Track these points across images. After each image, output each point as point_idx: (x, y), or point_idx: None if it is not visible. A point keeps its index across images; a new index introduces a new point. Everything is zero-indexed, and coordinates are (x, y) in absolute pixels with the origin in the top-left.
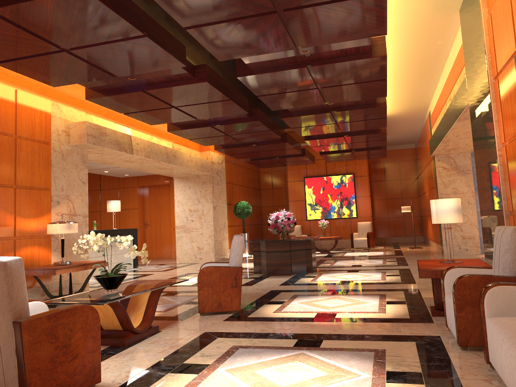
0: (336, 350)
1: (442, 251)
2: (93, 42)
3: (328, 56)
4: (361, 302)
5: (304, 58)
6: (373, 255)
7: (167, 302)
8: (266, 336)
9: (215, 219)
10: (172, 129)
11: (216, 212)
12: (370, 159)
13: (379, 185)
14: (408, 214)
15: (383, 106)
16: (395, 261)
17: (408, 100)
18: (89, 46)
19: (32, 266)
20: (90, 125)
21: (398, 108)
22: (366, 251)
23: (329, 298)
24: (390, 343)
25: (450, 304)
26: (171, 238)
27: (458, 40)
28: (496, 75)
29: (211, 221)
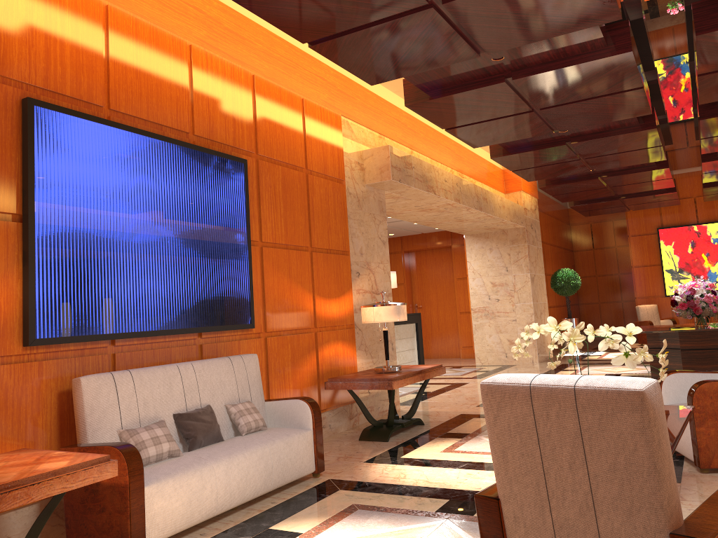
0: None
1: None
2: None
3: None
4: None
5: None
6: None
7: None
8: None
9: (534, 298)
10: (498, 155)
11: (535, 286)
12: None
13: None
14: None
15: None
16: None
17: None
18: None
19: (337, 374)
20: (394, 151)
21: None
22: None
23: None
24: None
25: None
26: (454, 326)
27: None
28: None
29: (530, 301)
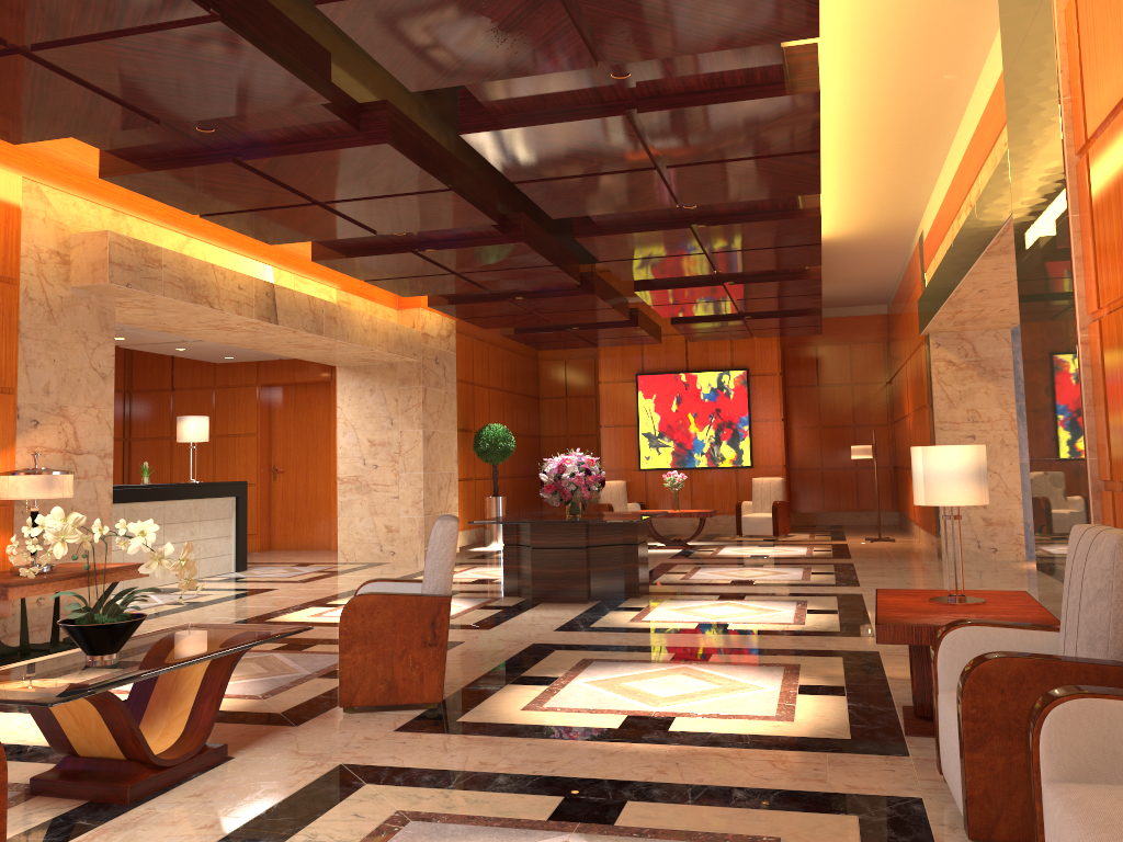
0: (654, 837)
1: (938, 551)
2: (86, 30)
3: (678, 89)
4: (739, 687)
5: (621, 91)
6: (784, 555)
7: (279, 670)
8: (488, 785)
9: (429, 465)
10: (322, 257)
11: (432, 448)
12: (786, 337)
13: (804, 395)
14: (867, 463)
15: (812, 215)
16: (832, 574)
17: (874, 205)
18: (78, 40)
19: None
20: (121, 240)
21: (851, 223)
22: (768, 544)
23: (665, 670)
24: (795, 818)
25: (950, 722)
26: (330, 503)
27: (992, 63)
28: (1082, 145)
29: (420, 470)
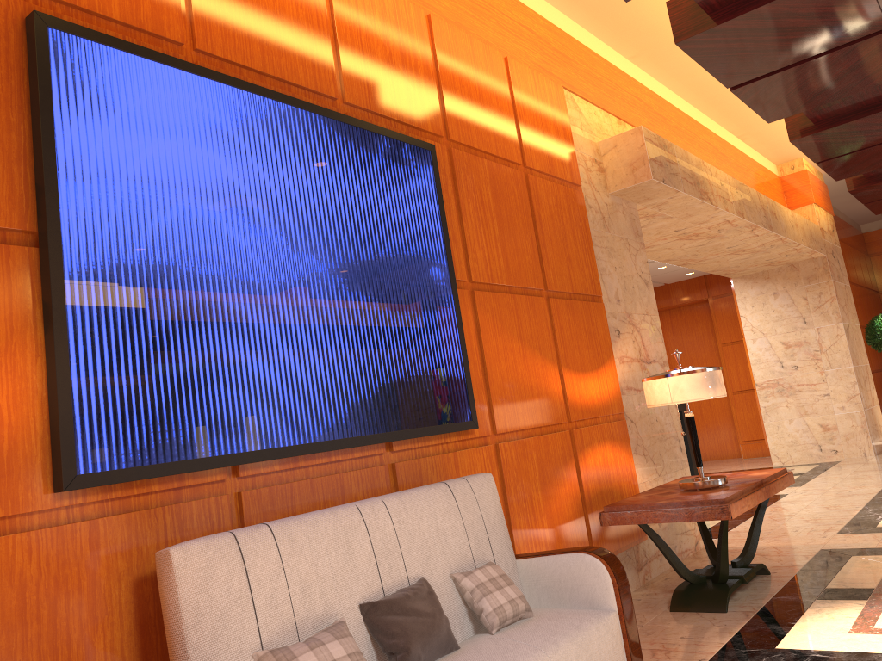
0: None
1: None
2: None
3: None
4: None
5: None
6: None
7: None
8: None
9: (854, 359)
10: (801, 134)
11: (851, 341)
12: None
13: None
14: None
15: None
16: None
17: None
18: None
19: (611, 497)
20: (649, 136)
21: None
22: None
23: None
24: None
25: None
26: (726, 413)
27: None
28: None
29: (848, 364)
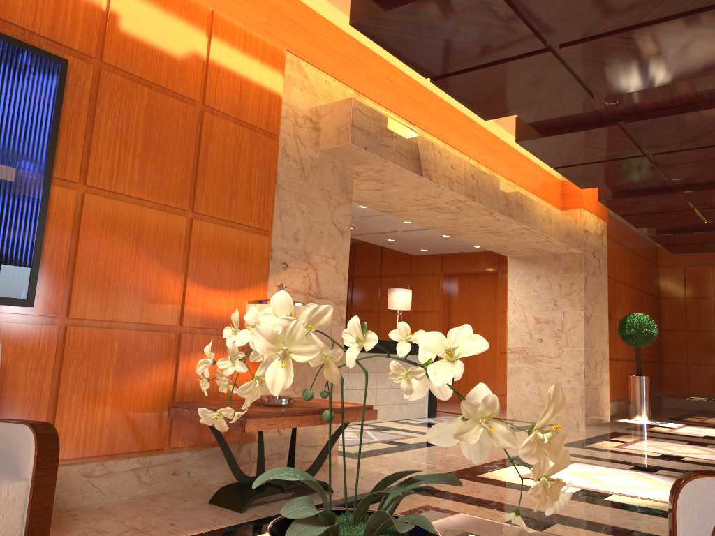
0: None
1: None
2: None
3: None
4: None
5: None
6: None
7: None
8: None
9: (588, 343)
10: (525, 137)
11: (590, 328)
12: None
13: None
14: None
15: None
16: None
17: None
18: None
19: (214, 399)
20: (361, 108)
21: None
22: None
23: None
24: None
25: None
26: (494, 369)
27: None
28: None
29: (581, 346)
